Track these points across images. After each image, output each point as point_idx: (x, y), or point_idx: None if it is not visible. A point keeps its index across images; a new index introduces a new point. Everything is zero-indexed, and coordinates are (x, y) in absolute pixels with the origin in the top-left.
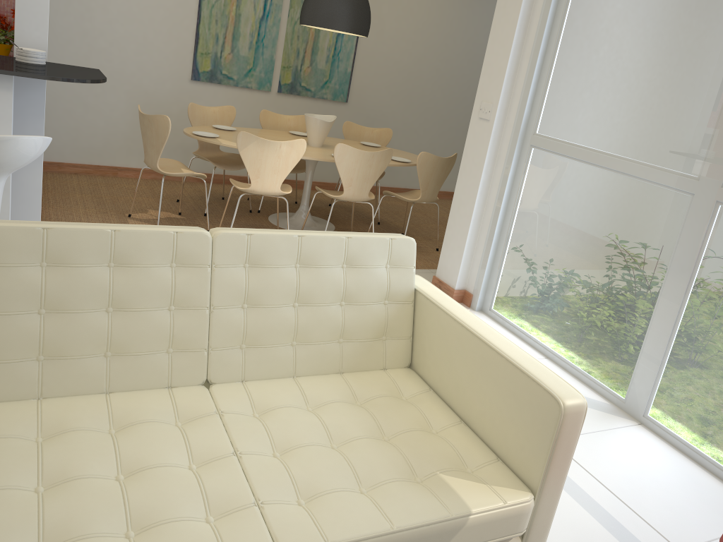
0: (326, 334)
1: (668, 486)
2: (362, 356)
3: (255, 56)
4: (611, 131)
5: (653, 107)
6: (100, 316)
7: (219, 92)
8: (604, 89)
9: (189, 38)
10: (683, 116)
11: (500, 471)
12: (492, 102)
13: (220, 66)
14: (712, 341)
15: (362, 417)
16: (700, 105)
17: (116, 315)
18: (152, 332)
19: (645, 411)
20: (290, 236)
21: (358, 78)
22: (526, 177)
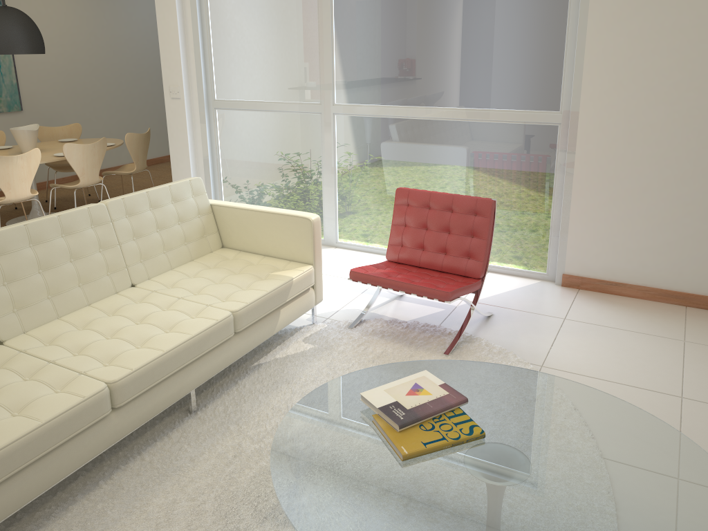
0: (178, 241)
1: (360, 265)
2: (199, 248)
3: None
4: (264, 88)
5: (284, 69)
6: (69, 265)
7: None
8: (251, 63)
9: None
10: (301, 71)
11: (294, 264)
12: (178, 85)
13: None
14: (355, 187)
15: (220, 270)
16: (308, 63)
17: (77, 262)
18: (97, 266)
19: (336, 239)
20: (142, 193)
21: (25, 87)
22: (218, 130)
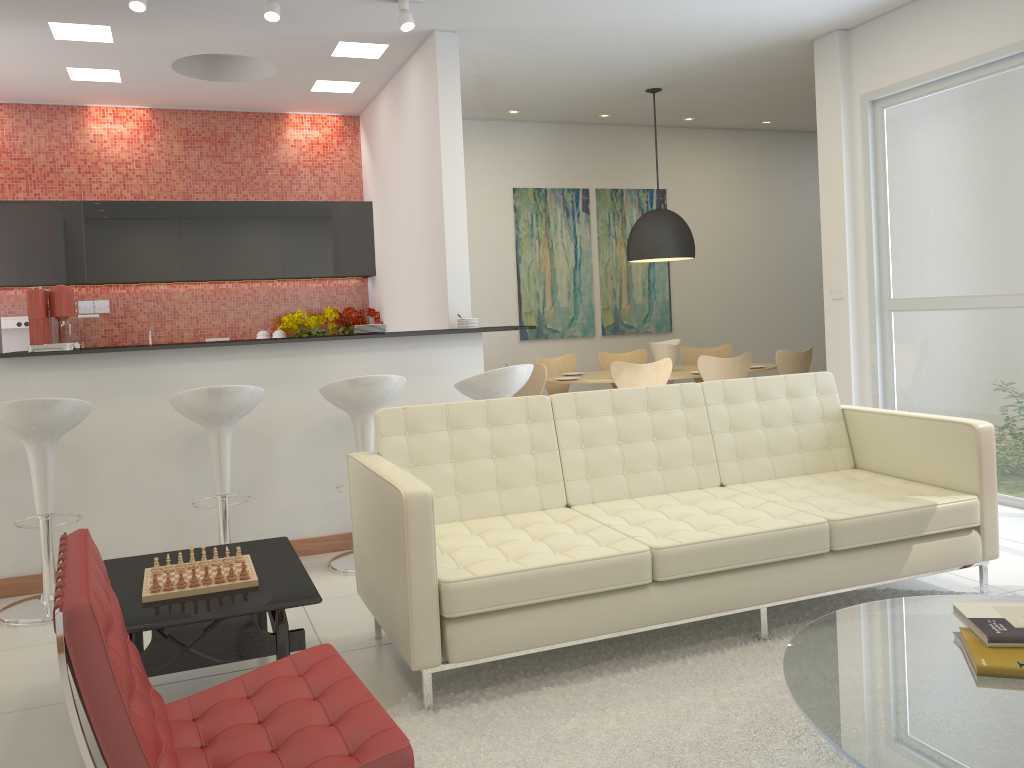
0: (789, 446)
1: None
2: (818, 461)
3: (574, 305)
4: (959, 277)
5: (988, 247)
6: (650, 443)
7: (546, 347)
8: (942, 245)
9: (512, 301)
10: (1015, 248)
11: (949, 492)
12: (841, 282)
13: (544, 321)
14: None
15: (837, 486)
16: None
17: (659, 442)
18: (681, 451)
19: None
20: (747, 379)
21: (677, 305)
22: (894, 340)
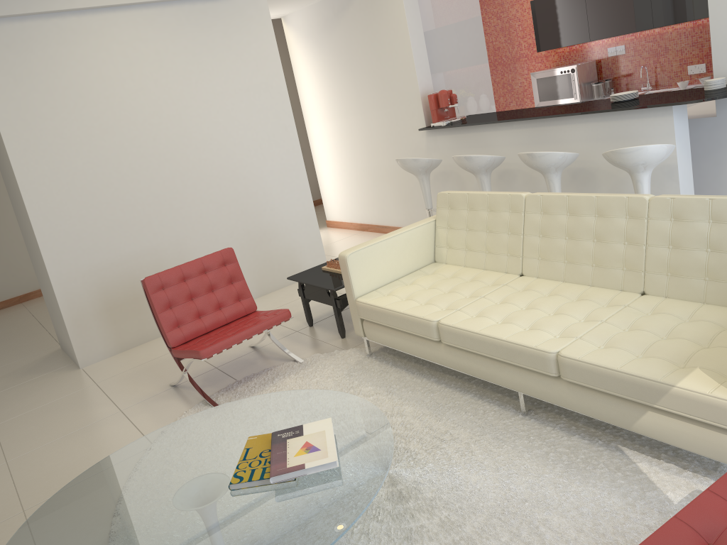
0: None
1: None
2: None
3: None
4: None
5: None
6: (589, 243)
7: None
8: None
9: None
10: None
11: None
12: None
13: None
14: None
15: (707, 331)
16: None
17: (597, 244)
18: (613, 256)
19: None
20: (702, 199)
21: None
22: None
